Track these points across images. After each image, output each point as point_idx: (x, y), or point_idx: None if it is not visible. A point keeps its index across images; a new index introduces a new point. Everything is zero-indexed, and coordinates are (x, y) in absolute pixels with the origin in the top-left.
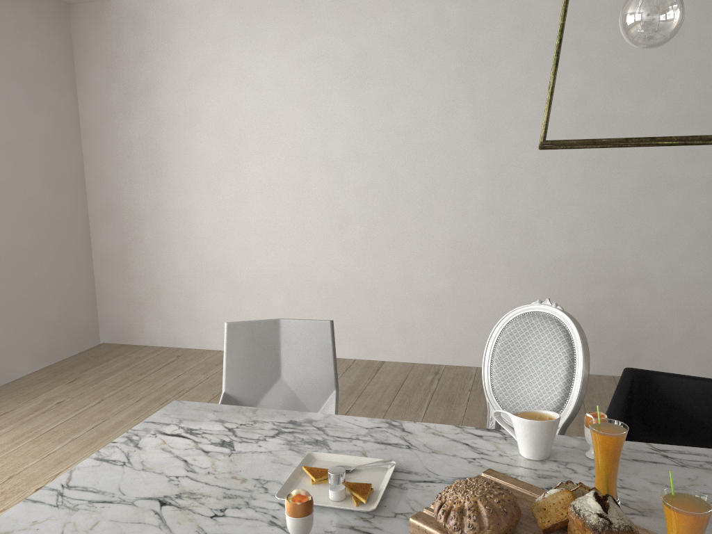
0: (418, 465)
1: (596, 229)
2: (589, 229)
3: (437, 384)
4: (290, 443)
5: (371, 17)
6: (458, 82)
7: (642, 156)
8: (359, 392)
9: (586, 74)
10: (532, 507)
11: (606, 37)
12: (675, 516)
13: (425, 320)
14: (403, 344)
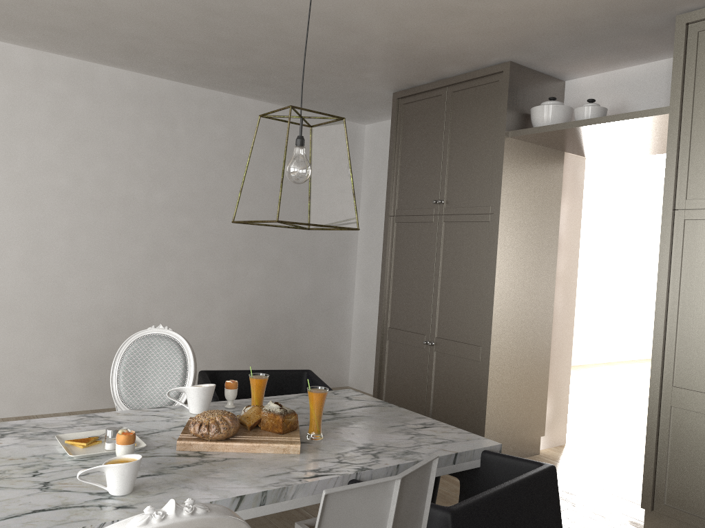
0: (138, 428)
1: (117, 286)
2: (111, 286)
3: None
4: (25, 437)
5: None
6: None
7: (151, 232)
8: None
9: (112, 163)
10: (241, 418)
11: (128, 138)
12: (316, 395)
13: None
14: None
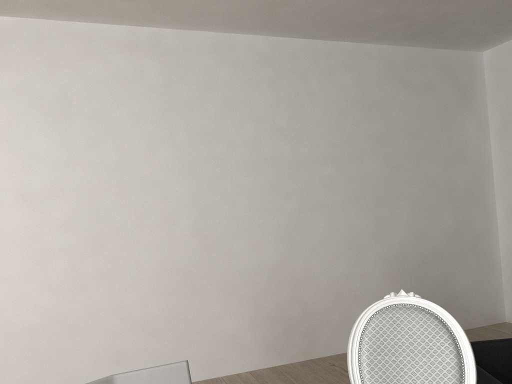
0: None
1: (276, 242)
2: (271, 243)
3: None
4: None
5: (73, 62)
6: (159, 125)
7: (300, 186)
8: None
9: (258, 124)
10: None
11: (268, 99)
12: None
13: (140, 347)
14: None
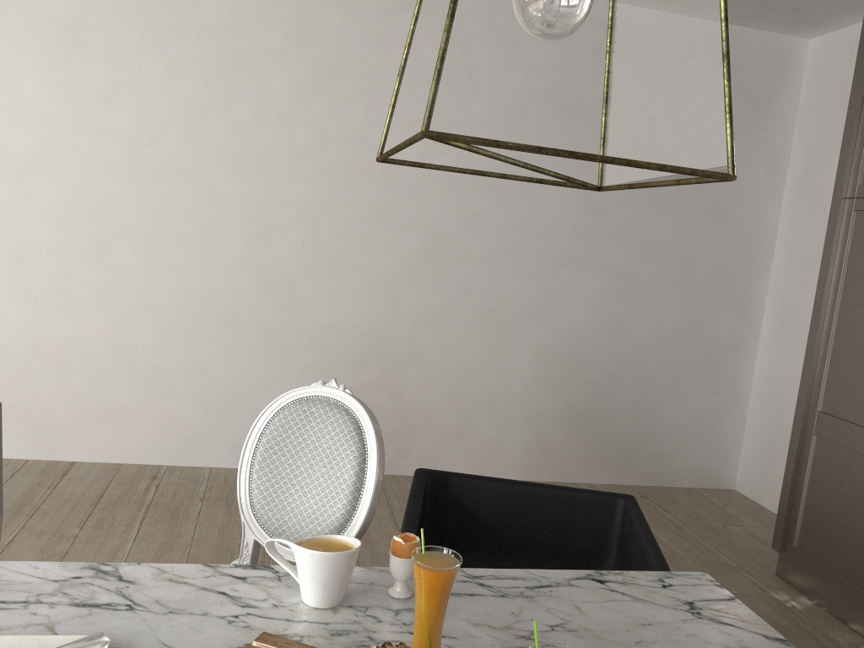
0: (147, 638)
1: (371, 297)
2: (362, 296)
3: (154, 492)
4: None
5: None
6: (213, 86)
7: (425, 217)
8: (32, 510)
9: (372, 109)
10: None
11: (397, 70)
12: None
13: (143, 404)
14: (107, 437)
